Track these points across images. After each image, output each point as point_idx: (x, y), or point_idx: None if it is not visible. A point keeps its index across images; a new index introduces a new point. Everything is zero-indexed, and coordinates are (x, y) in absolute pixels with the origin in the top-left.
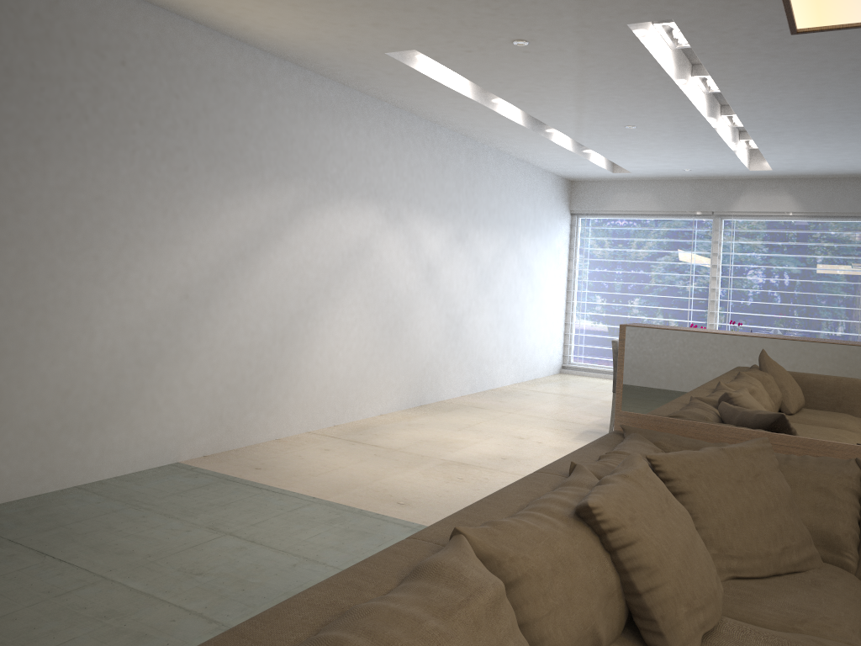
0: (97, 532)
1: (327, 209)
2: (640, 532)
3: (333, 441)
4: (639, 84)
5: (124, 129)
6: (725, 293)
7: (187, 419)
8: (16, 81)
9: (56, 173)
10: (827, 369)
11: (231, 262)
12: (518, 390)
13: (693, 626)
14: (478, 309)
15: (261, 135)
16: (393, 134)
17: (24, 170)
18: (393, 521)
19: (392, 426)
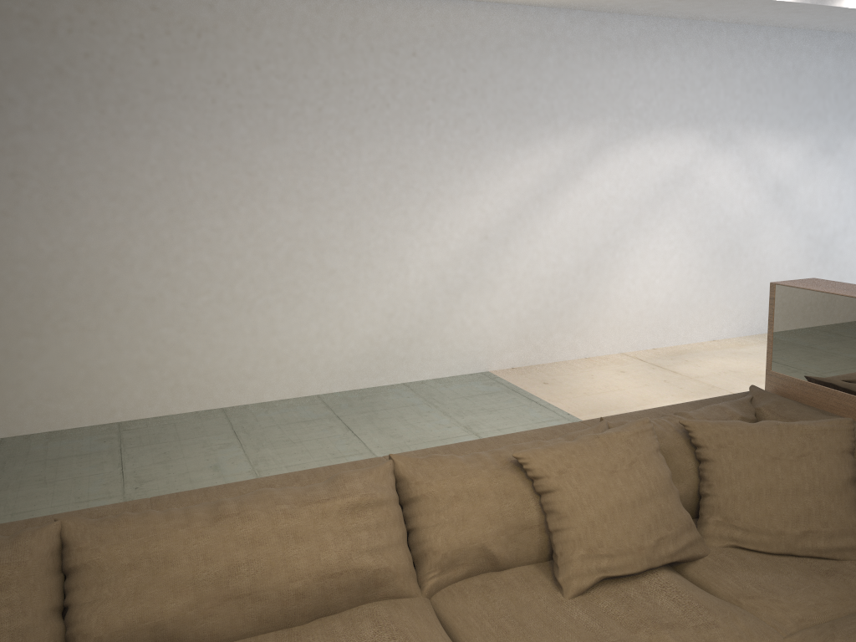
0: (390, 419)
1: (633, 144)
2: (562, 483)
3: (637, 364)
4: None
5: (419, 107)
6: None
7: (494, 337)
8: (332, 89)
9: (368, 152)
10: None
11: (527, 204)
12: None
13: (587, 567)
14: None
15: (552, 87)
16: (718, 52)
17: (344, 154)
18: None
19: (712, 353)
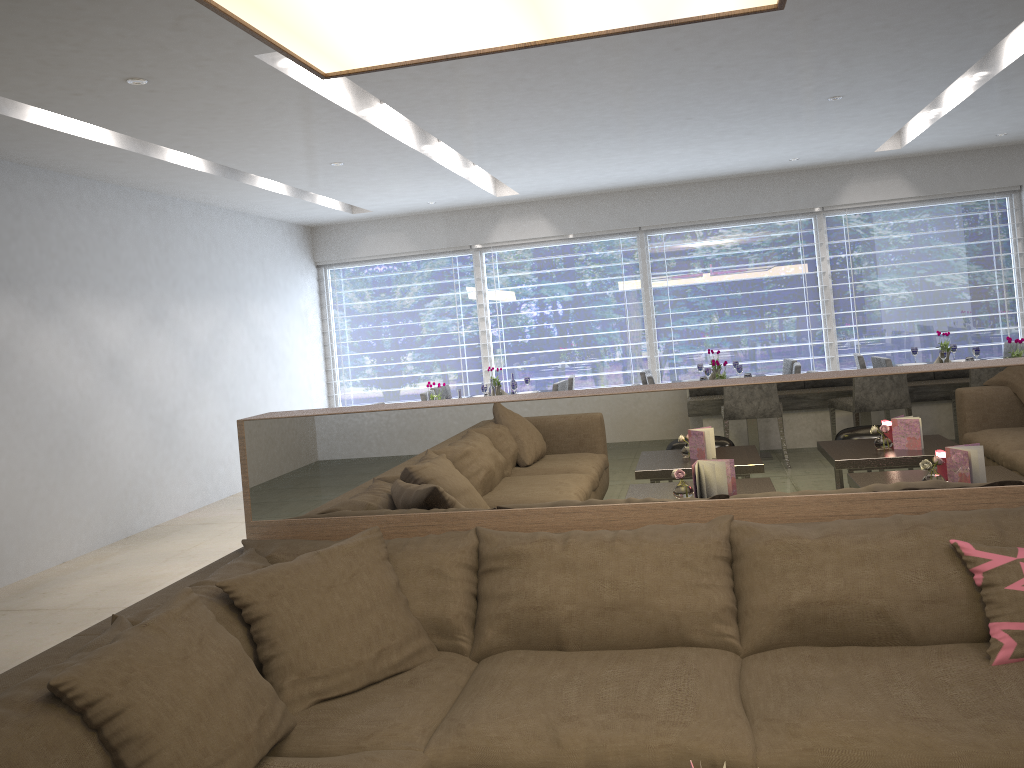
0: None
1: None
2: (133, 695)
3: None
4: (314, 118)
5: None
6: (496, 333)
7: None
8: None
9: None
10: (450, 434)
11: None
12: None
13: None
14: (199, 401)
15: None
16: (27, 200)
17: None
18: None
19: (73, 576)
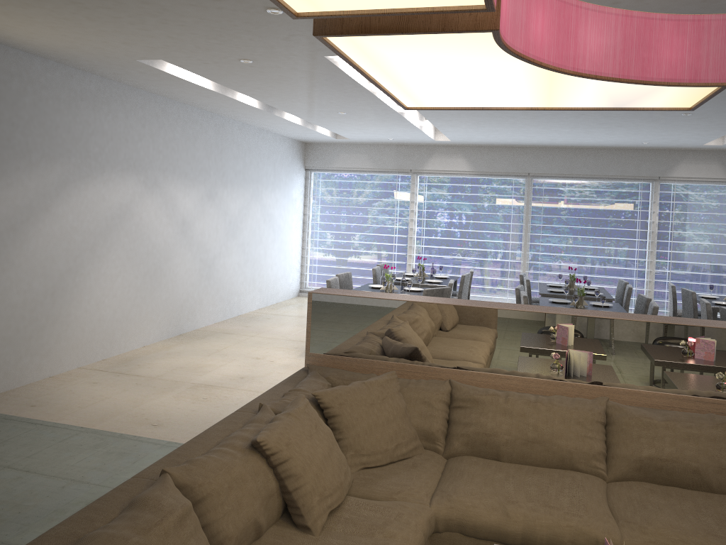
0: None
1: (91, 182)
2: (292, 452)
3: (101, 374)
4: (342, 89)
5: None
6: (420, 231)
7: None
8: None
9: None
10: (437, 321)
11: (3, 234)
12: (262, 315)
13: (322, 507)
14: (228, 253)
15: (28, 124)
16: (149, 115)
17: None
18: (147, 440)
19: (153, 356)
